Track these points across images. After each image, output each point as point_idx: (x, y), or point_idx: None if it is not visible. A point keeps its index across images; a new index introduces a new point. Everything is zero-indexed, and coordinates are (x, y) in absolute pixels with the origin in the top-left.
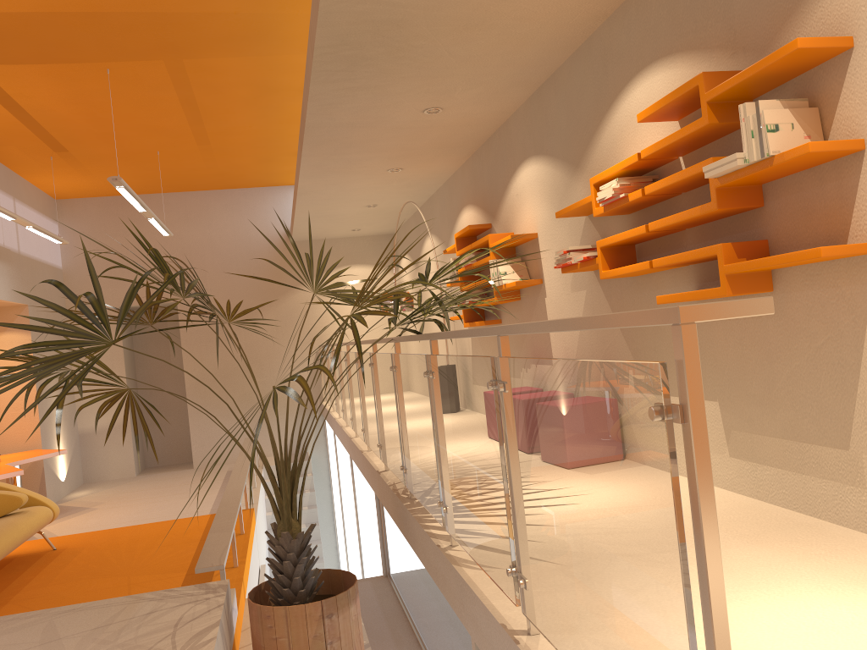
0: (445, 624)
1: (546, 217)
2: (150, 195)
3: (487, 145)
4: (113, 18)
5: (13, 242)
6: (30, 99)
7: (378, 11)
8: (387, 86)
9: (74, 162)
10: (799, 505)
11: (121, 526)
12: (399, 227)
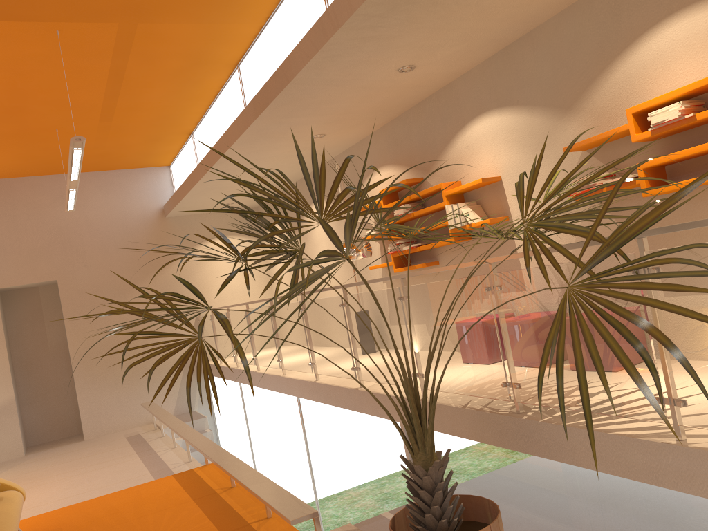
0: (647, 523)
1: (516, 160)
2: (23, 178)
3: (417, 109)
4: None
5: None
6: None
7: None
8: (396, 38)
9: None
10: None
11: (62, 502)
12: None
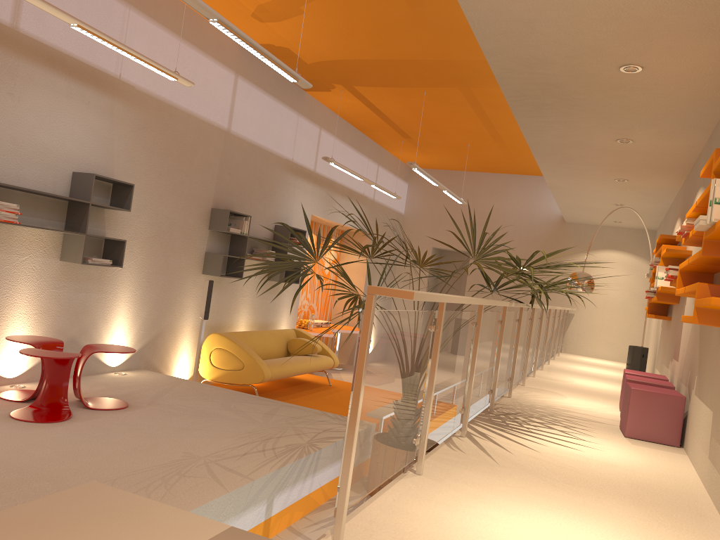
0: None
1: None
2: (470, 172)
3: (691, 171)
4: (422, 63)
5: (371, 193)
6: (384, 106)
7: (536, 78)
8: (574, 122)
9: (416, 145)
10: (718, 504)
11: None
12: (657, 225)
